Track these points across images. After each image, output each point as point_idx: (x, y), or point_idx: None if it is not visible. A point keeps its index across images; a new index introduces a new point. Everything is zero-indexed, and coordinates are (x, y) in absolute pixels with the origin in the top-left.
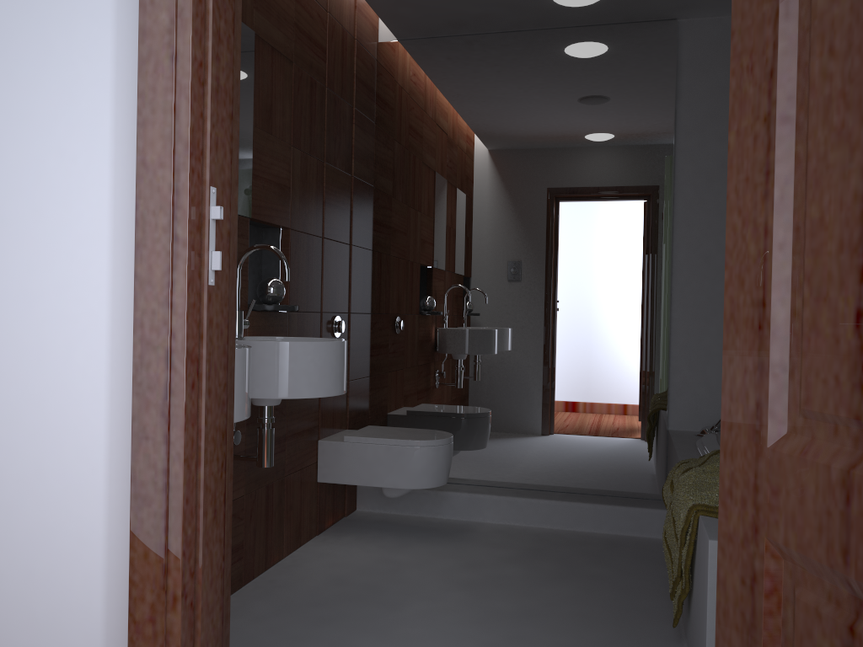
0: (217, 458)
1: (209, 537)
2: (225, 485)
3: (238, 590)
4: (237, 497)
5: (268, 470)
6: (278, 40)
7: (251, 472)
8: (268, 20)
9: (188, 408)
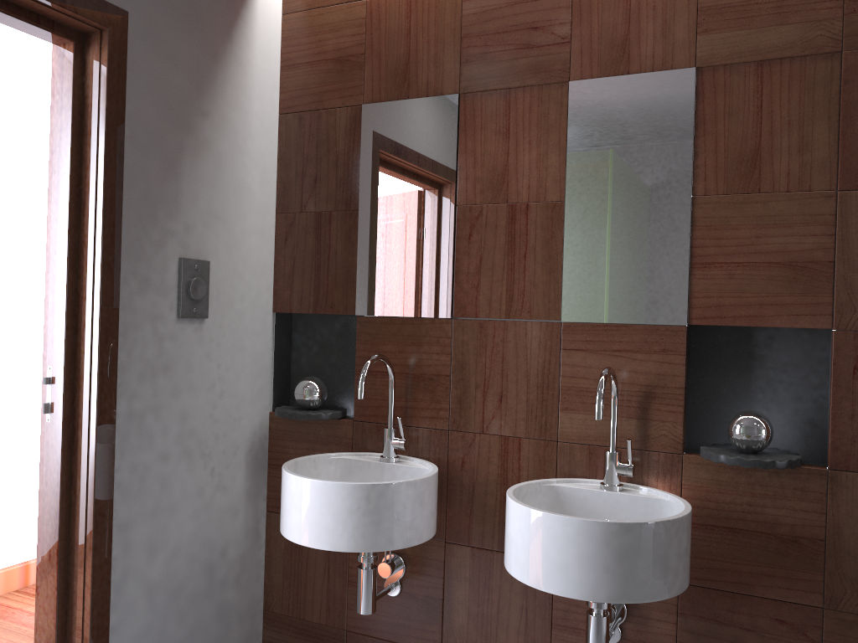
0: (52, 525)
1: (45, 568)
2: (58, 544)
3: None
4: None
5: None
6: (779, 41)
7: None
8: (742, 29)
9: (40, 488)
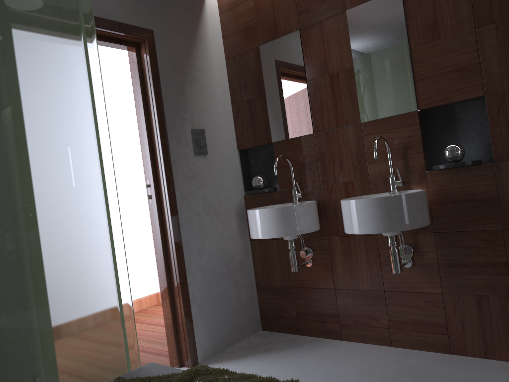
0: (159, 243)
1: (159, 262)
2: (162, 251)
3: (444, 353)
4: (432, 292)
5: (477, 284)
6: None
7: (449, 280)
8: None
9: (152, 230)
